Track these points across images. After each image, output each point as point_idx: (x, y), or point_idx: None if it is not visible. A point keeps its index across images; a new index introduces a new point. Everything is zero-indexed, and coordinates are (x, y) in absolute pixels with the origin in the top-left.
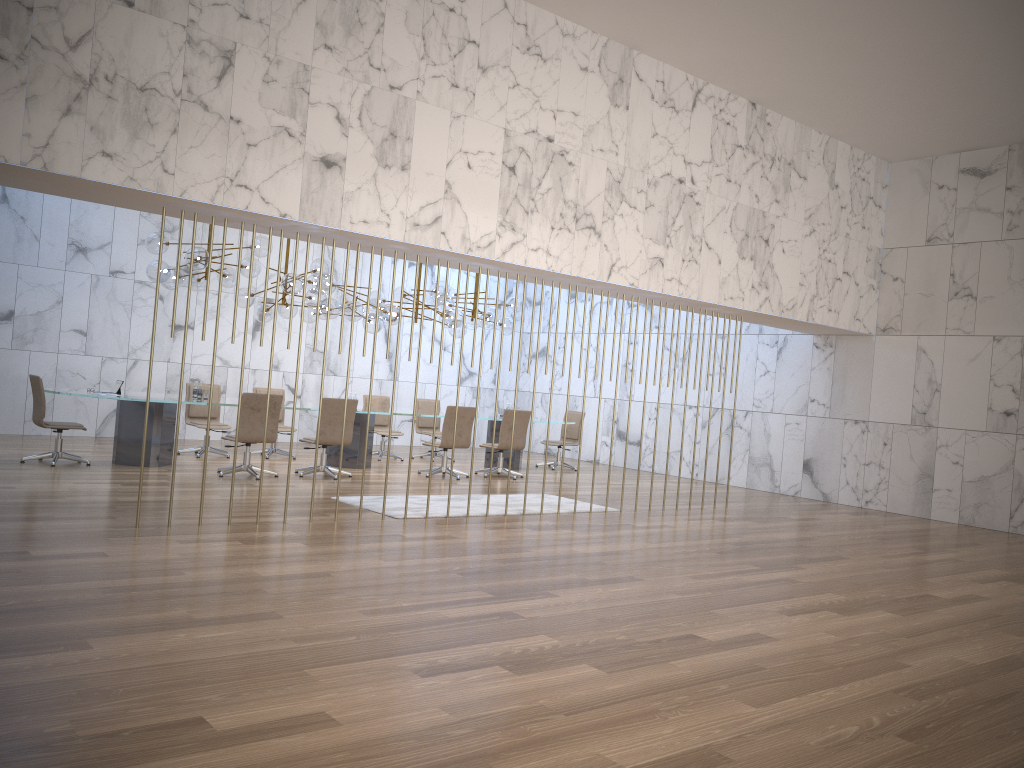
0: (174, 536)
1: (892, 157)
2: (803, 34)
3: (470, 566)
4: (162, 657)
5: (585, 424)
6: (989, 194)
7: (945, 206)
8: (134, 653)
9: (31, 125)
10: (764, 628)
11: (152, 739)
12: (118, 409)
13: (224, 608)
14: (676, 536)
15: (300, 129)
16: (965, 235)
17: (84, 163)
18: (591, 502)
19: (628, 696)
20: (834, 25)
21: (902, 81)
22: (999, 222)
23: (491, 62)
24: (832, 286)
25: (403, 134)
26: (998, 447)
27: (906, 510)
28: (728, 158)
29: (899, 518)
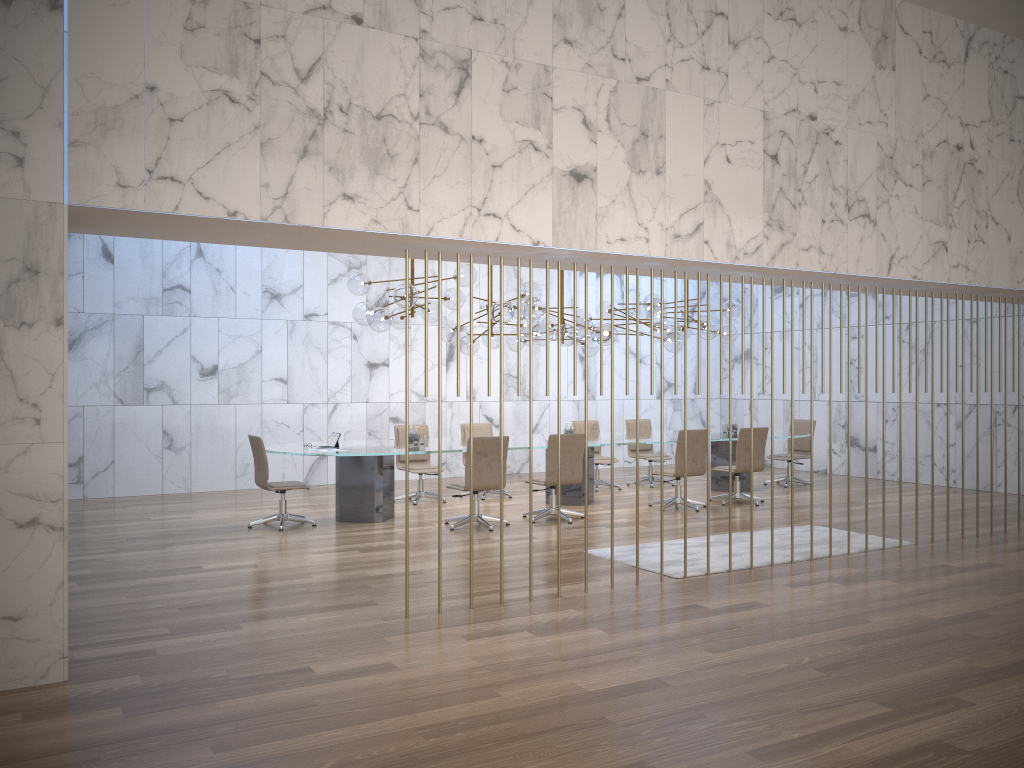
0: (453, 628)
1: None
2: None
3: (819, 654)
4: None
5: None
6: None
7: None
8: None
9: (268, 174)
10: None
11: None
12: (337, 463)
13: (580, 758)
14: (1019, 580)
15: (546, 141)
16: None
17: (325, 210)
18: (883, 537)
19: None
20: None
21: None
22: None
23: (742, 35)
24: None
25: (655, 132)
26: None
27: None
28: (1009, 113)
29: None
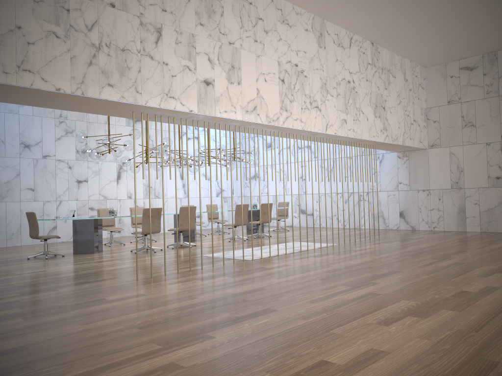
0: (162, 282)
1: (427, 65)
2: (408, 6)
3: (318, 276)
4: (255, 336)
5: None
6: (475, 78)
7: (455, 85)
8: (239, 336)
9: (74, 72)
10: (486, 283)
11: (319, 373)
12: (74, 225)
13: (243, 310)
14: (380, 251)
15: (193, 66)
16: (466, 98)
17: (100, 90)
18: (327, 242)
19: (486, 320)
20: (425, 1)
21: (445, 27)
22: (482, 90)
23: (269, 28)
24: (410, 127)
25: (237, 66)
26: (495, 194)
27: (454, 229)
28: (365, 69)
29: (454, 232)
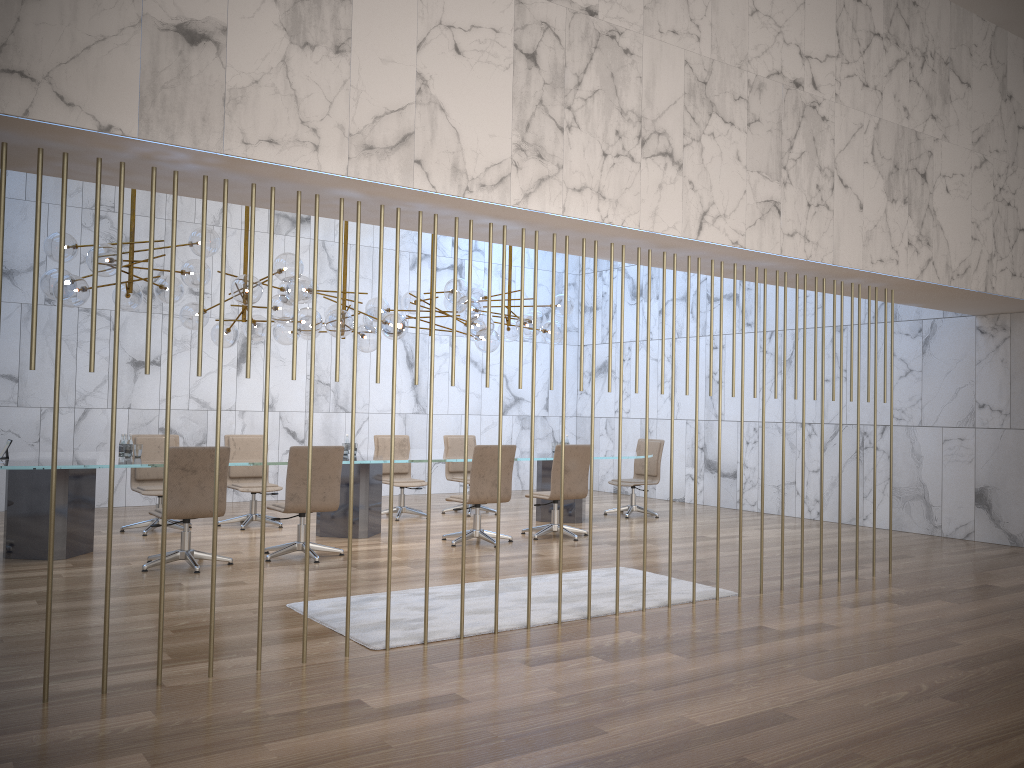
0: None
1: None
2: None
3: None
4: None
5: (663, 453)
6: None
7: None
8: None
9: None
10: None
11: None
12: (7, 480)
13: None
14: (851, 653)
15: None
16: None
17: None
18: (694, 587)
19: None
20: None
21: None
22: None
23: None
24: (1014, 240)
25: None
26: None
27: None
28: (862, 51)
29: None
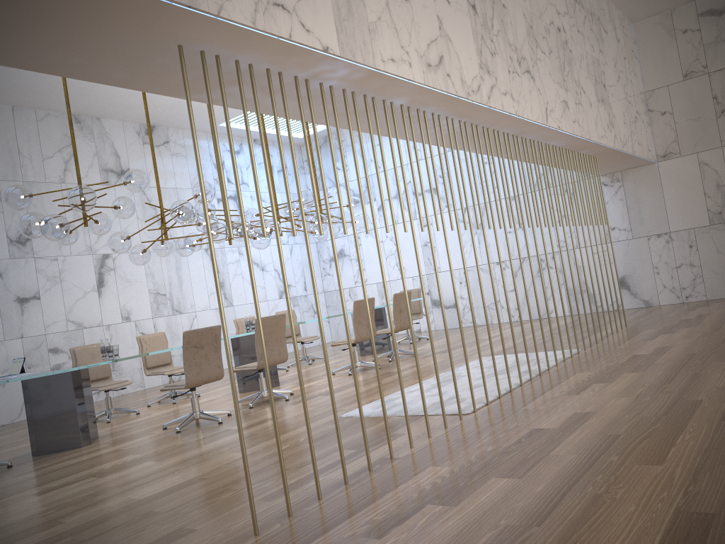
0: (338, 530)
1: (638, 16)
2: None
3: None
4: None
5: None
6: None
7: (693, 45)
8: None
9: None
10: None
11: None
12: (26, 391)
13: None
14: (709, 351)
15: None
16: (718, 64)
17: None
18: (570, 347)
19: None
20: None
21: None
22: None
23: None
24: (635, 123)
25: None
26: None
27: None
28: (574, 11)
29: None
